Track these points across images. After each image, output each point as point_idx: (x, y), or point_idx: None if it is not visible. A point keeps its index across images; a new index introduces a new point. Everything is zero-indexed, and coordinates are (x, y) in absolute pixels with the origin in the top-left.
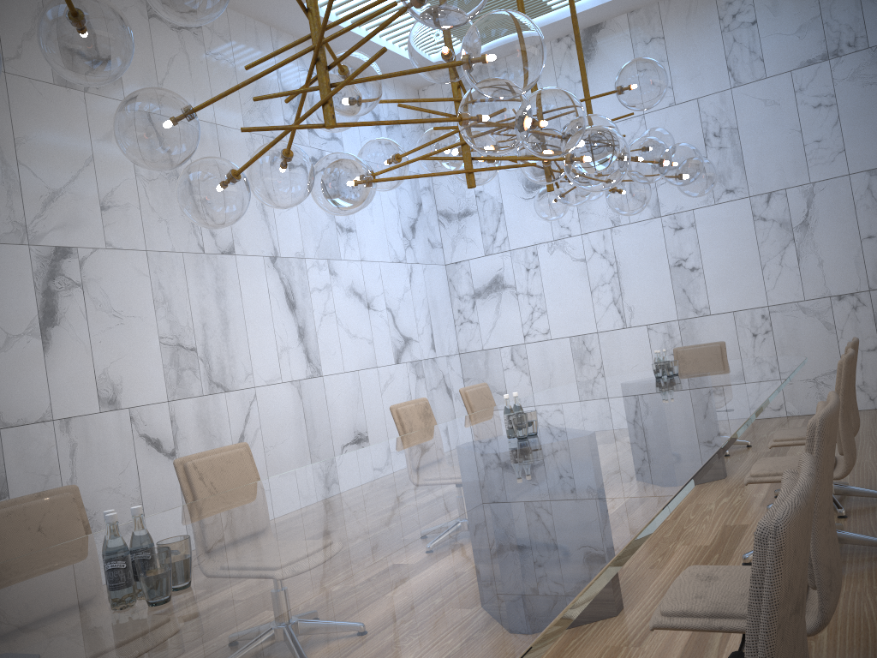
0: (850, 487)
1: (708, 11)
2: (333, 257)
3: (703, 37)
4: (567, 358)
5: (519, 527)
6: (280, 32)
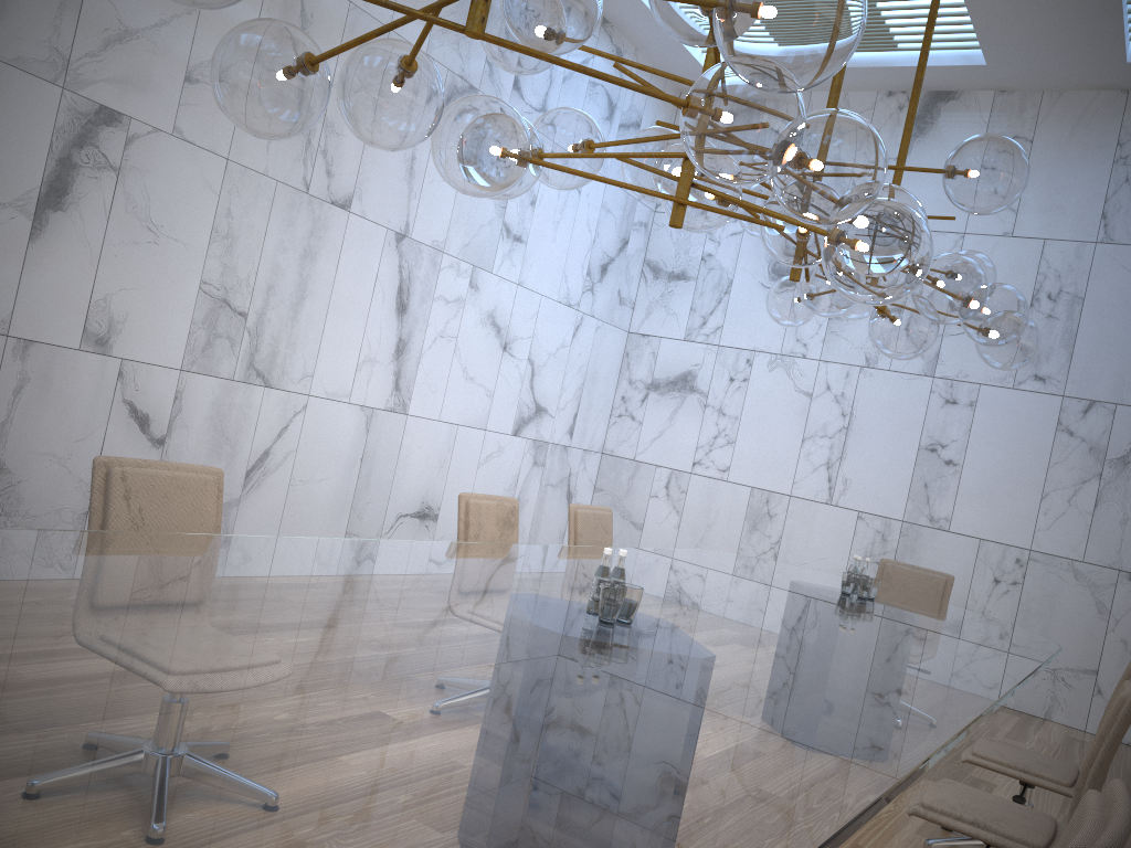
0: None
1: (1107, 128)
2: (482, 266)
3: (1086, 160)
4: (738, 513)
5: (473, 834)
6: None
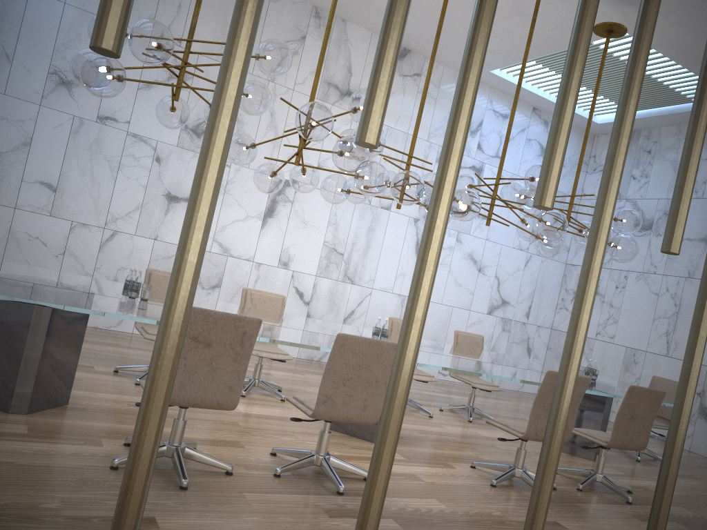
0: (610, 483)
1: None
2: (463, 231)
3: None
4: (618, 361)
5: None
6: (480, 84)
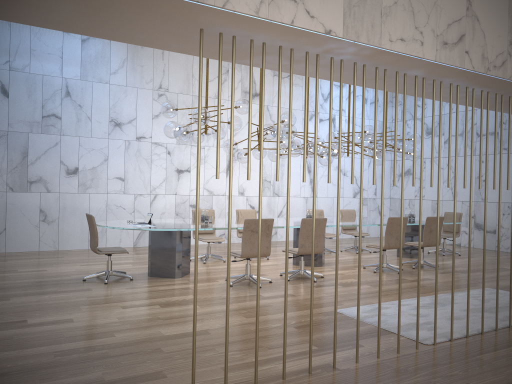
0: (427, 263)
1: None
2: None
3: None
4: (429, 209)
5: None
6: None
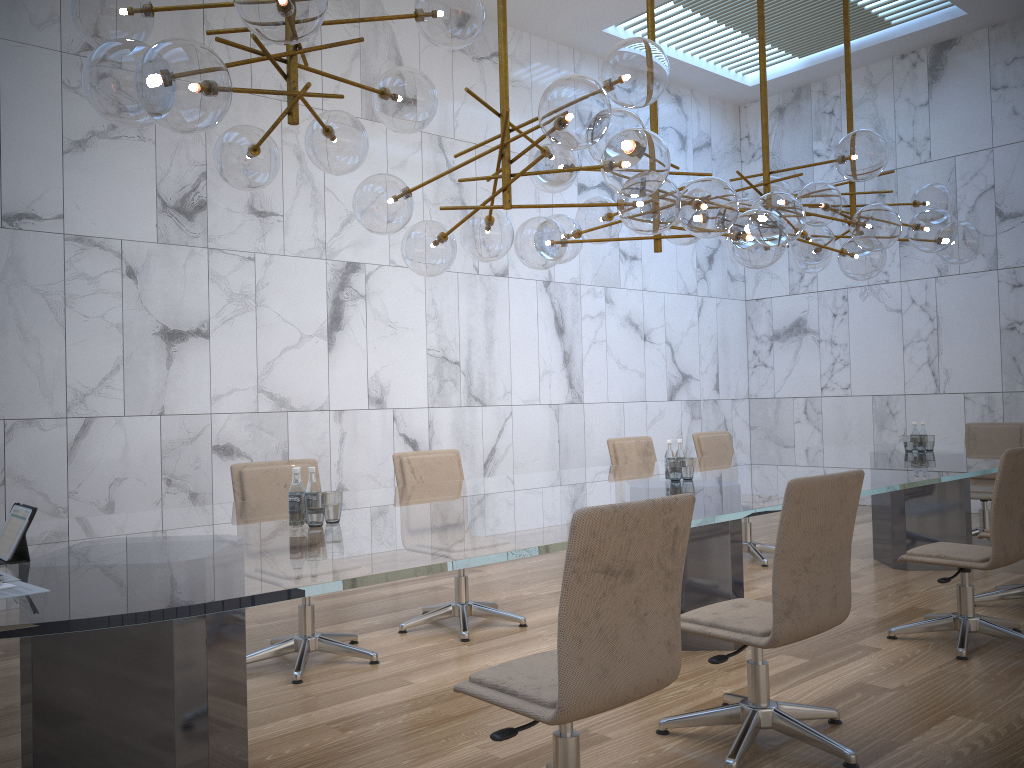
0: None
1: None
2: (611, 285)
3: None
4: (866, 419)
5: (550, 524)
6: (584, 55)
